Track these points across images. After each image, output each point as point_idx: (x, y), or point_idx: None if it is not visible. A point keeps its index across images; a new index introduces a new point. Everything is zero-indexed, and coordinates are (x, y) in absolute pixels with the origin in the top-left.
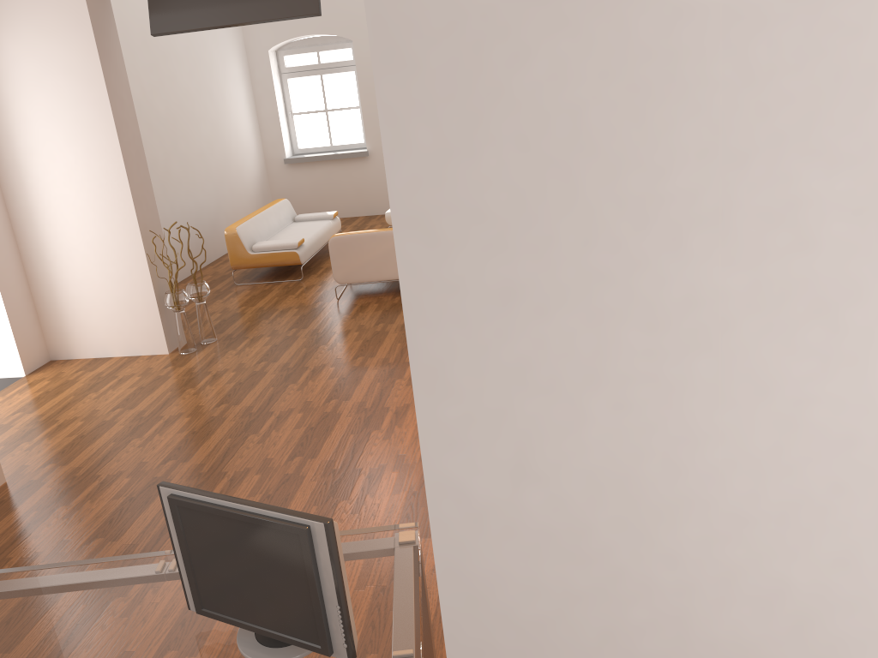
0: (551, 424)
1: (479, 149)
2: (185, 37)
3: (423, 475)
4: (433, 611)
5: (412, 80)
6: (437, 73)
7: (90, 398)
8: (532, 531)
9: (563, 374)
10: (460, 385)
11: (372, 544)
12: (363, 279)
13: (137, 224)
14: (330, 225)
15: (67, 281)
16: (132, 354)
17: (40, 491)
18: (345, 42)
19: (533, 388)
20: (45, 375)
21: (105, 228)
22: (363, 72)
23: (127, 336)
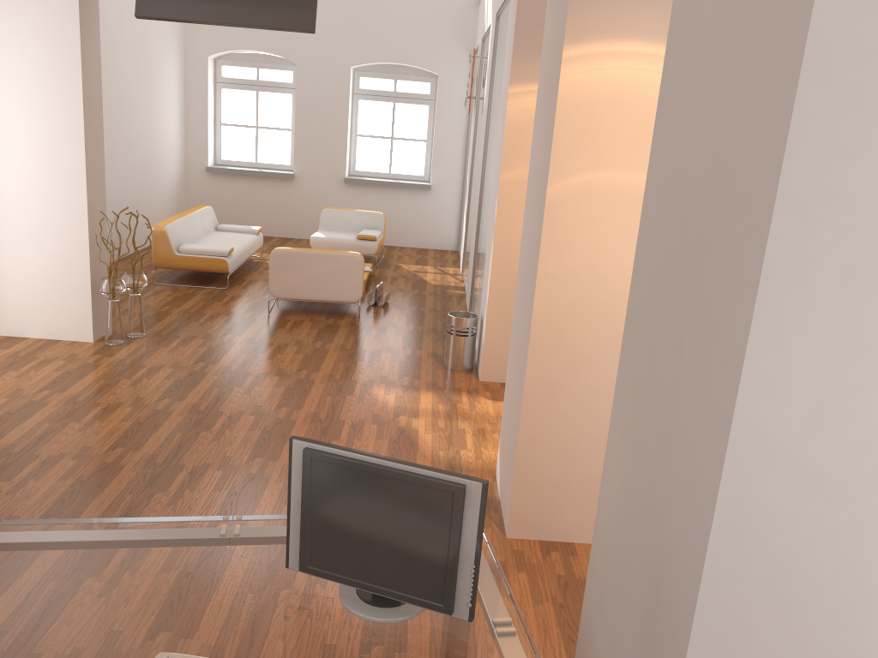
0: (849, 383)
1: (861, 153)
2: (133, 26)
3: (733, 415)
4: None
5: (827, 90)
6: (848, 89)
7: (10, 376)
8: (806, 473)
9: (870, 343)
10: (787, 342)
11: None
12: (299, 296)
13: (86, 202)
14: (255, 240)
15: None
16: (51, 337)
17: None
18: (287, 64)
19: (844, 351)
20: None
21: (49, 201)
22: (302, 96)
23: (49, 317)
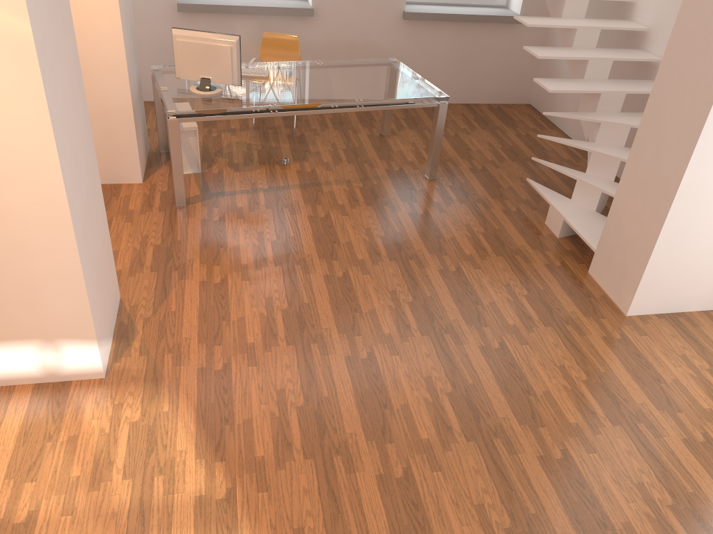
0: None
1: None
2: None
3: None
4: (188, 240)
5: None
6: None
7: None
8: None
9: None
10: None
11: (185, 106)
12: None
13: None
14: None
15: None
16: None
17: (573, 307)
18: None
19: None
20: None
21: None
22: None
23: None
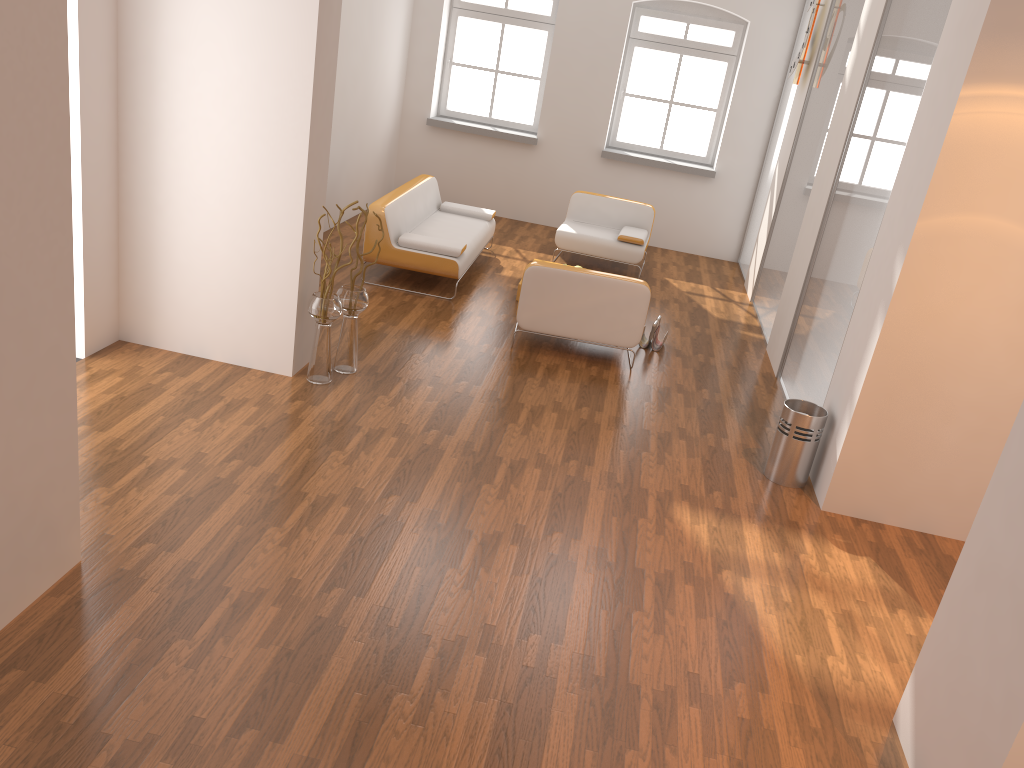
0: None
1: None
2: None
3: None
4: None
5: None
6: None
7: (189, 428)
8: None
9: None
10: None
11: None
12: (556, 331)
13: (304, 190)
14: (487, 229)
15: (176, 240)
16: (239, 363)
17: (139, 596)
18: None
19: None
20: (115, 366)
21: (255, 183)
22: (561, 37)
23: (239, 337)
